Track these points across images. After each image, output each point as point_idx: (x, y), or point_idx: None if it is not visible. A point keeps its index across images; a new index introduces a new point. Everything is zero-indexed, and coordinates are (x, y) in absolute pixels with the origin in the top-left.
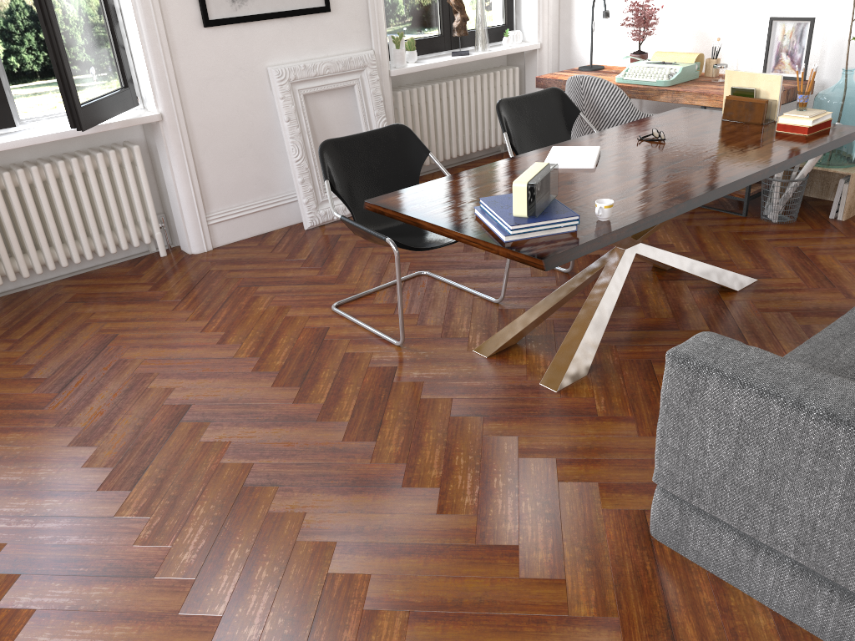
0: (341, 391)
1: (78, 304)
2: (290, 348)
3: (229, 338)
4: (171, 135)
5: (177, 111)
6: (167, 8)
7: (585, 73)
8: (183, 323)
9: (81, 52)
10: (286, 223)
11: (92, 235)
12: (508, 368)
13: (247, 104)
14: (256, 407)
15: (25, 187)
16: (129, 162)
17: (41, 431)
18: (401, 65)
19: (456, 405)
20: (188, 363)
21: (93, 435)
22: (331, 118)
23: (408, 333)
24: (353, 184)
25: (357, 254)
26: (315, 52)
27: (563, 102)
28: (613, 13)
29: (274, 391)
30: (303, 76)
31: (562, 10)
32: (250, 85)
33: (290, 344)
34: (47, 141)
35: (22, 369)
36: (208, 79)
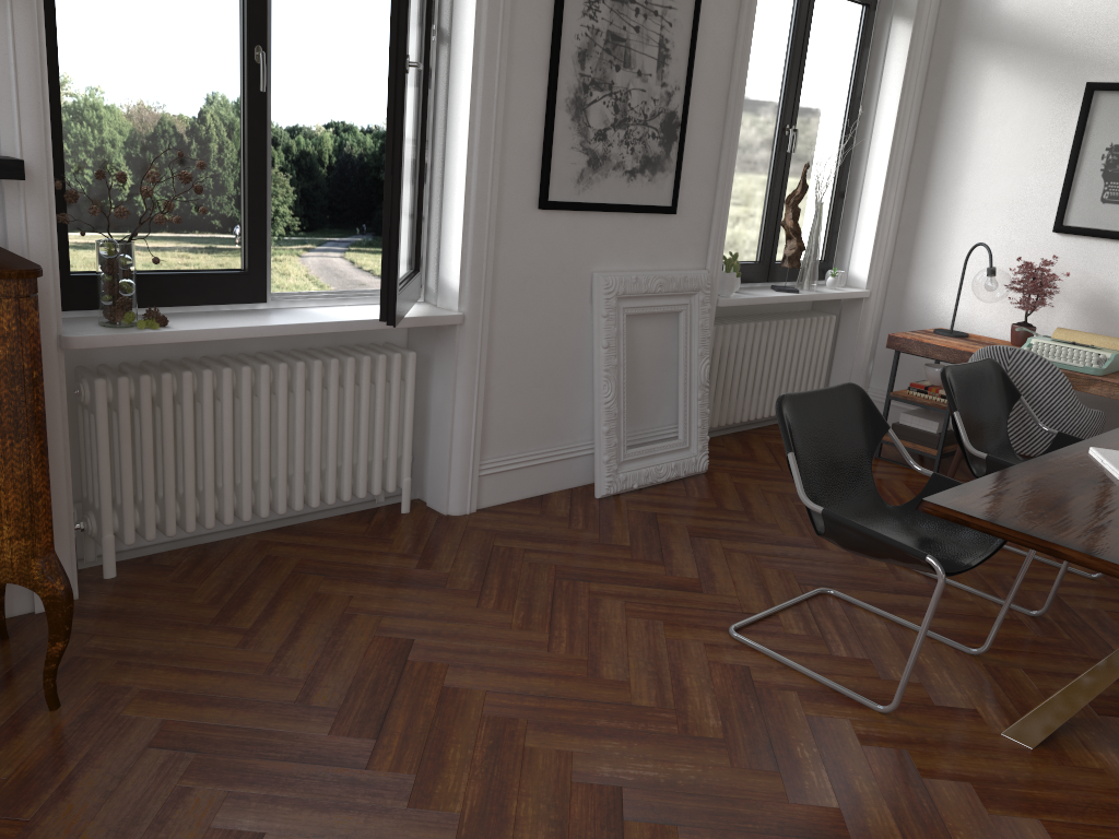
0: (851, 787)
1: (316, 577)
2: (713, 697)
3: (601, 667)
4: (468, 345)
5: (483, 314)
6: (504, 177)
7: (953, 340)
8: (509, 632)
9: (402, 217)
10: (565, 484)
11: (325, 472)
12: (1080, 772)
13: (560, 317)
14: (734, 804)
15: (265, 391)
16: (399, 373)
17: (389, 815)
18: (729, 294)
19: (1054, 832)
20: (563, 706)
21: (486, 832)
22: (645, 349)
23: (879, 691)
24: (808, 461)
25: (703, 548)
26: (646, 262)
27: (1000, 379)
28: (1004, 272)
29: (742, 776)
30: (632, 291)
31: (897, 255)
32: (569, 293)
33: (708, 689)
34: (323, 331)
35: (287, 686)
36: (525, 277)
